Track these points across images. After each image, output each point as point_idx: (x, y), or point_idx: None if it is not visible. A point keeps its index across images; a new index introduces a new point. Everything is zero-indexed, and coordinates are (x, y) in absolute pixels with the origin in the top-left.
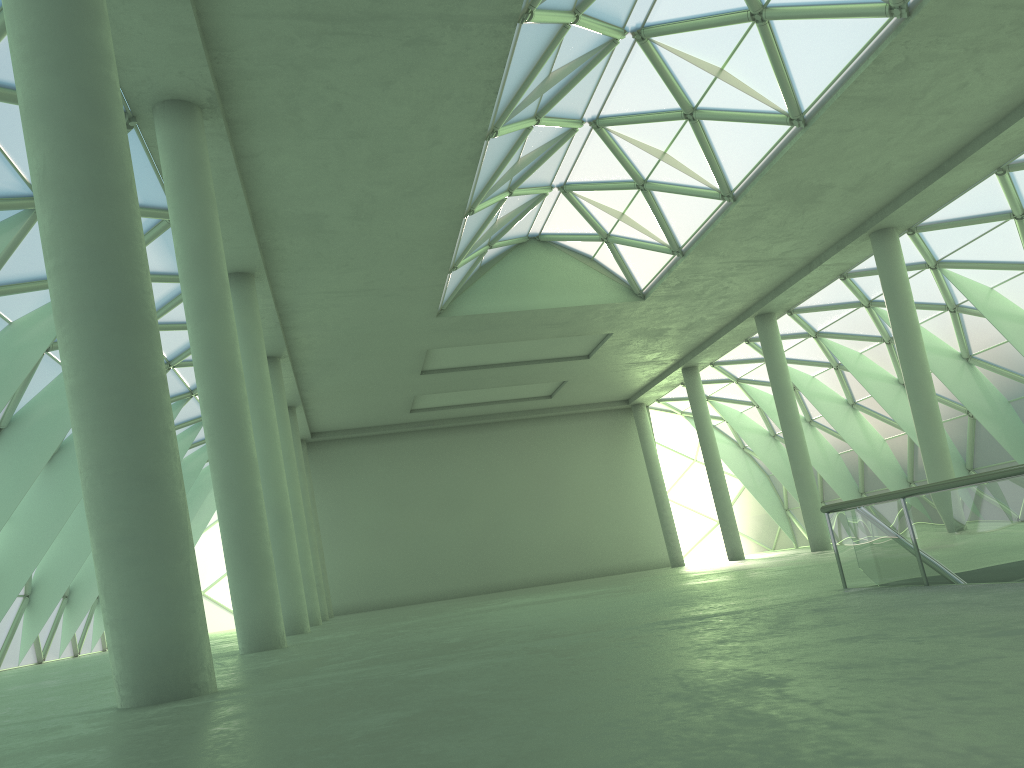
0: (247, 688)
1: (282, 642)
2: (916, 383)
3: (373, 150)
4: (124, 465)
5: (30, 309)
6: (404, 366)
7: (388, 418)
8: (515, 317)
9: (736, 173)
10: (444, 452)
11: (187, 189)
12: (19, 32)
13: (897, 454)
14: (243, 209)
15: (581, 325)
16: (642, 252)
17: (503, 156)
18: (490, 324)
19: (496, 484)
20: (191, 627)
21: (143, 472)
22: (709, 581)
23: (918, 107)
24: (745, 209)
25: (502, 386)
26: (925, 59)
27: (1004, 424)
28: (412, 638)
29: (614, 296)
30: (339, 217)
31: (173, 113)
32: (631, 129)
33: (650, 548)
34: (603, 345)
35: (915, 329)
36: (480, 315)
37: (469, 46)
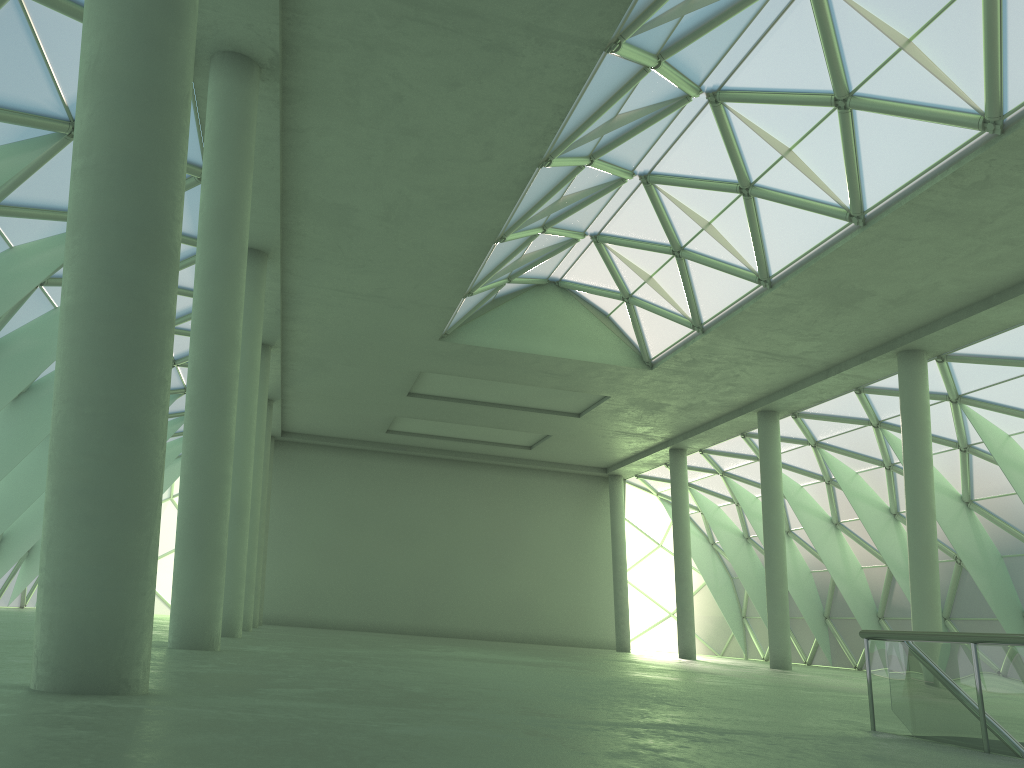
0: (184, 698)
1: (215, 644)
2: (918, 516)
3: (422, 152)
4: (106, 407)
5: (35, 237)
6: (393, 383)
7: (362, 433)
8: (517, 358)
9: (779, 259)
10: (410, 480)
11: (227, 145)
12: None
13: (872, 585)
14: (275, 183)
15: (581, 381)
16: (661, 320)
17: (548, 189)
18: (490, 360)
19: (455, 525)
20: (136, 612)
21: (125, 420)
22: (679, 679)
23: (984, 231)
24: (779, 298)
25: (485, 426)
26: (1006, 182)
27: (993, 579)
28: (363, 674)
29: (622, 359)
30: (369, 214)
31: (231, 65)
32: (681, 192)
33: (597, 626)
34: (597, 407)
35: (927, 460)
36: (483, 348)
37: (548, 64)
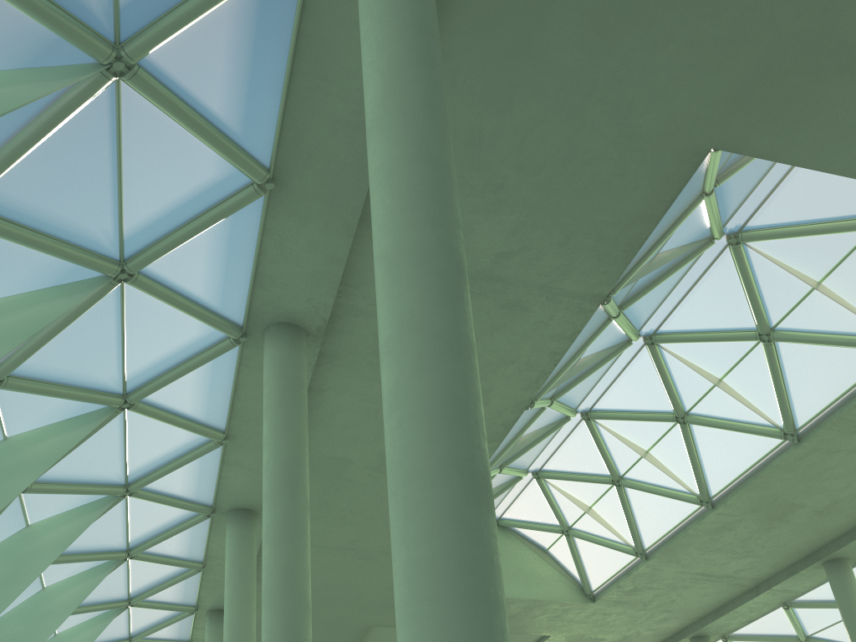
0: None
1: None
2: None
3: None
4: None
5: (52, 513)
6: None
7: None
8: None
9: (718, 480)
10: None
11: (288, 405)
12: (398, 188)
13: None
14: None
15: (525, 621)
16: (602, 550)
17: (518, 430)
18: None
19: None
20: None
21: None
22: None
23: None
24: (720, 517)
25: None
26: None
27: None
28: None
29: (565, 593)
30: (362, 465)
31: (286, 334)
32: (619, 425)
33: None
34: None
35: None
36: None
37: (552, 317)
